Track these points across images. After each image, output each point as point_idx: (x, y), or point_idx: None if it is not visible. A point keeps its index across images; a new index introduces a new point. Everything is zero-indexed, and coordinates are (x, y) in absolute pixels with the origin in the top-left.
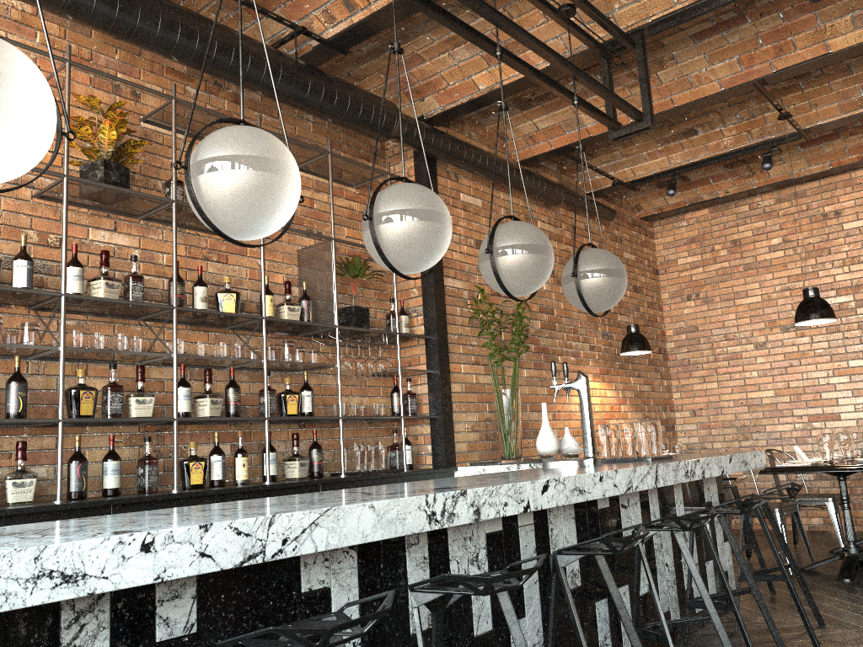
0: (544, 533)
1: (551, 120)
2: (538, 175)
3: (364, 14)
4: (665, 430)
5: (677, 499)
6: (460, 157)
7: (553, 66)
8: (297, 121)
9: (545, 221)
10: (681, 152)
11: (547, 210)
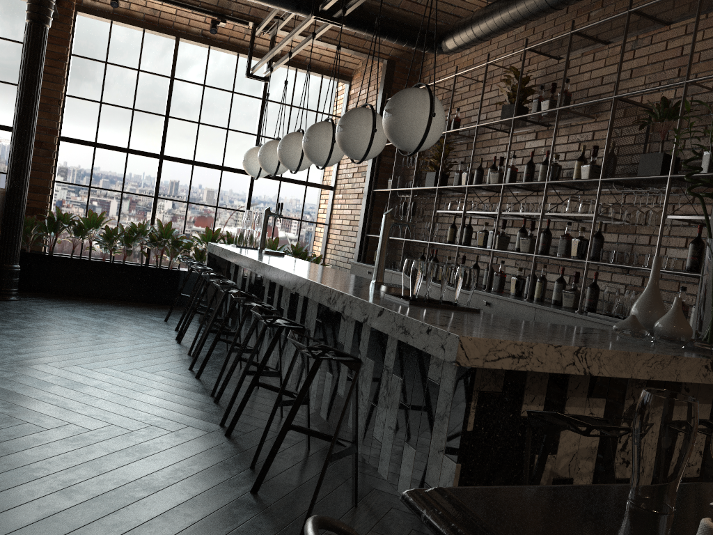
0: (305, 305)
1: None
2: None
3: None
4: None
5: (389, 345)
6: None
7: None
8: None
9: None
10: None
11: None
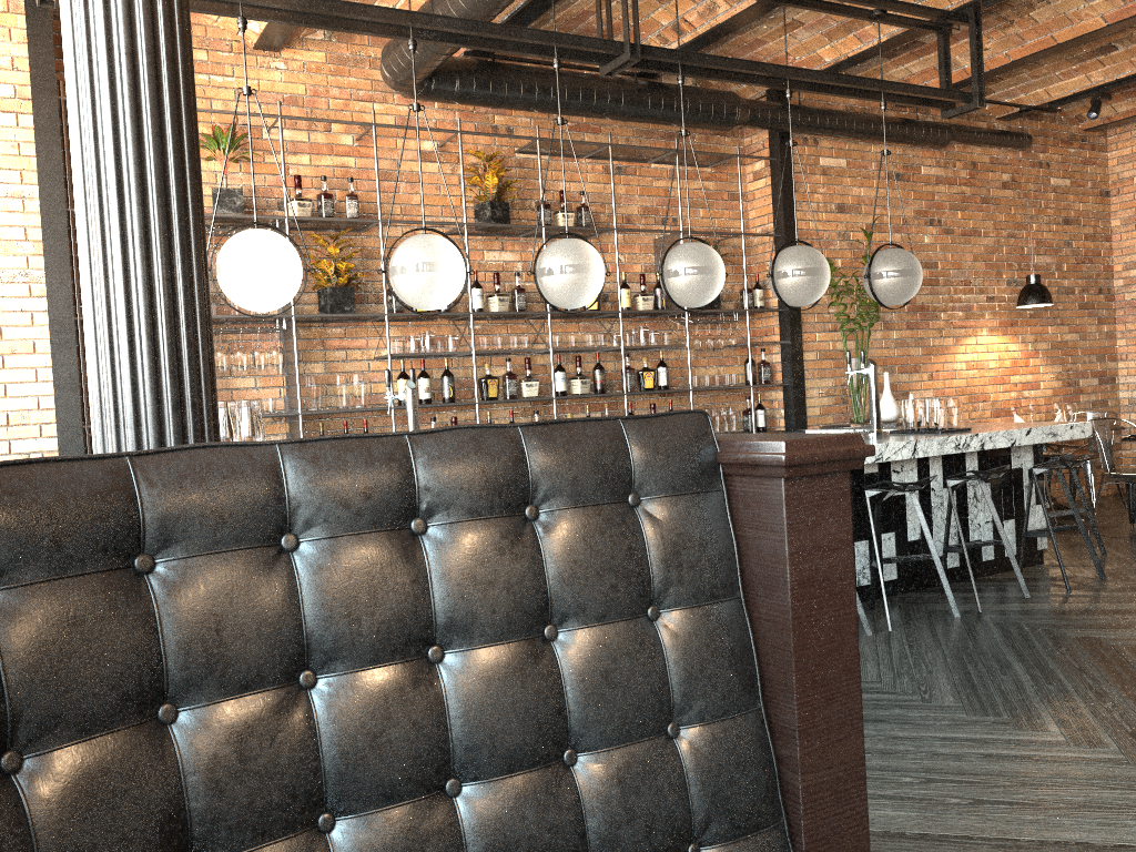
0: None
1: (923, 64)
2: (913, 122)
3: (692, 36)
4: (1098, 384)
5: (969, 466)
6: (812, 128)
7: (892, 39)
8: None
9: (932, 165)
10: (1101, 70)
11: (935, 151)
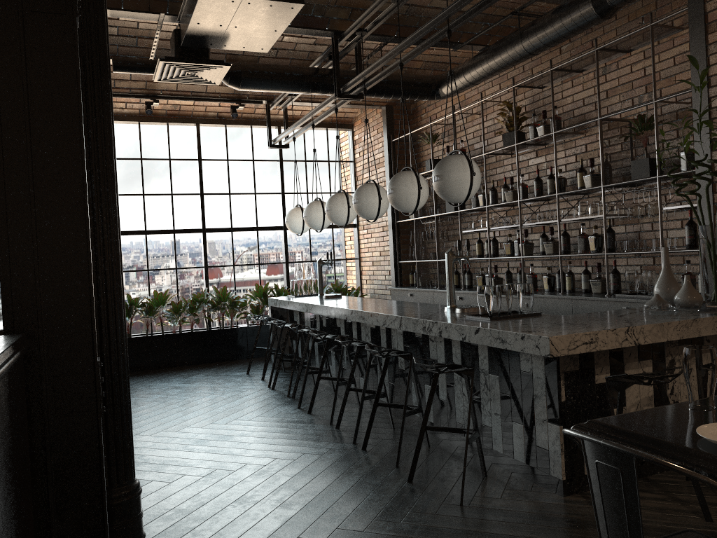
0: (389, 336)
1: None
2: None
3: None
4: None
5: (480, 353)
6: None
7: None
8: (631, 8)
9: None
10: None
11: None
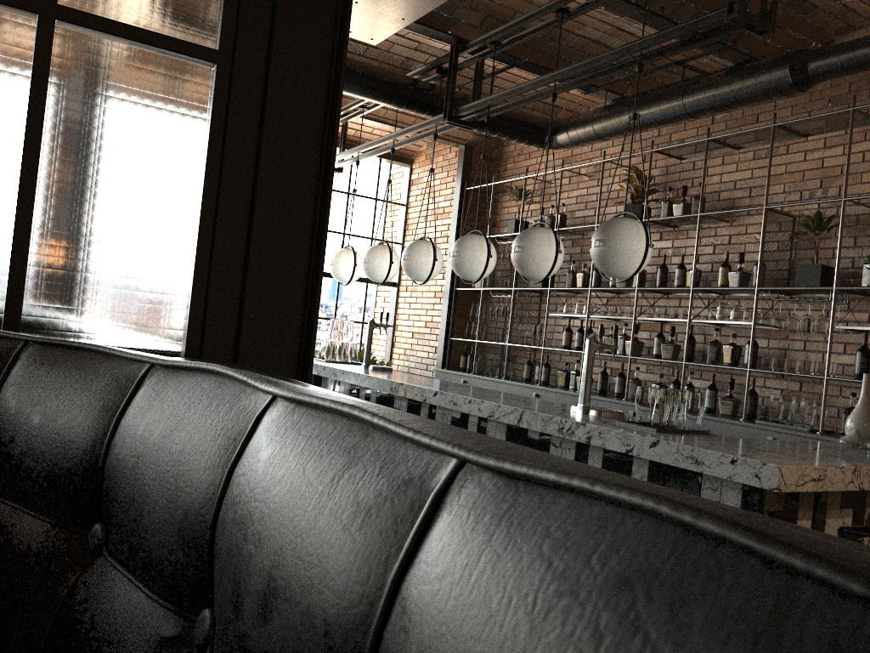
0: (482, 431)
1: None
2: None
3: None
4: None
5: (635, 471)
6: None
7: None
8: (815, 86)
9: None
10: None
11: None
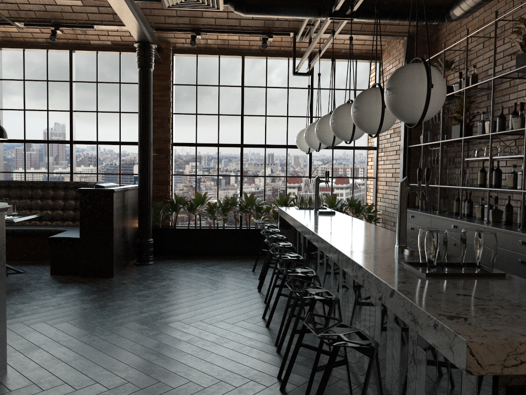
0: None
1: None
2: None
3: None
4: None
5: None
6: None
7: None
8: None
9: None
10: None
11: None
